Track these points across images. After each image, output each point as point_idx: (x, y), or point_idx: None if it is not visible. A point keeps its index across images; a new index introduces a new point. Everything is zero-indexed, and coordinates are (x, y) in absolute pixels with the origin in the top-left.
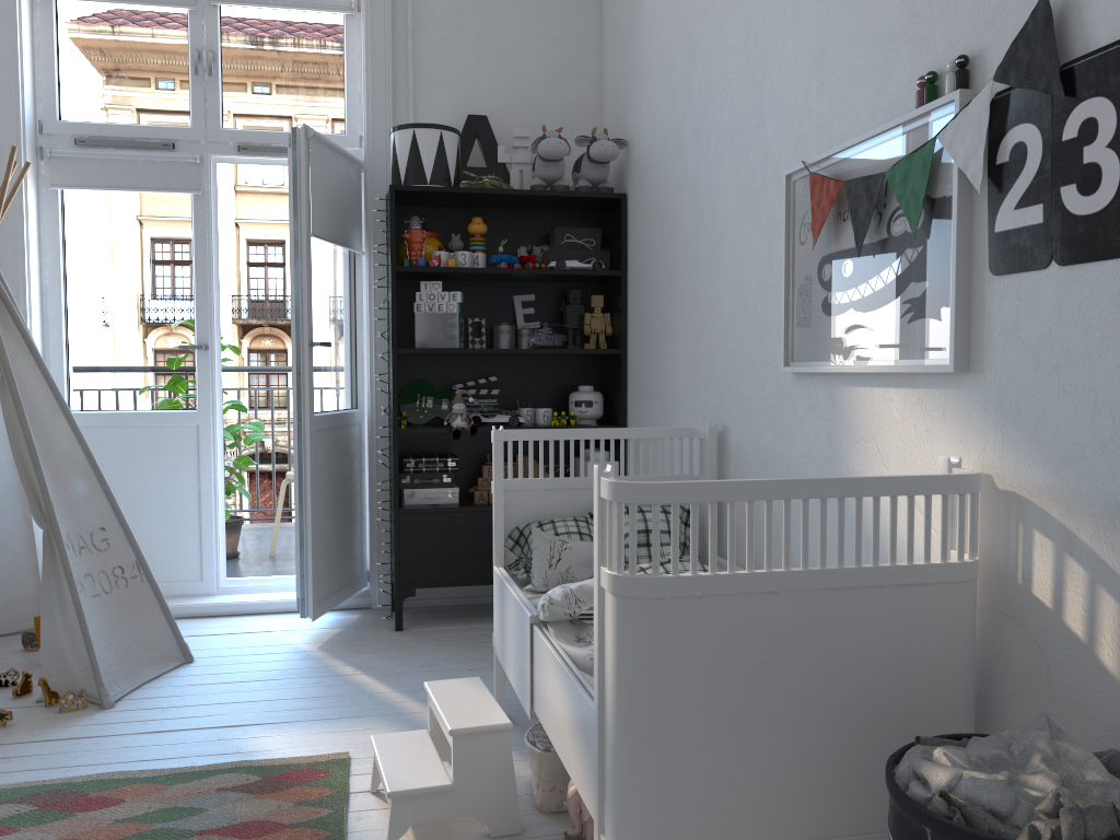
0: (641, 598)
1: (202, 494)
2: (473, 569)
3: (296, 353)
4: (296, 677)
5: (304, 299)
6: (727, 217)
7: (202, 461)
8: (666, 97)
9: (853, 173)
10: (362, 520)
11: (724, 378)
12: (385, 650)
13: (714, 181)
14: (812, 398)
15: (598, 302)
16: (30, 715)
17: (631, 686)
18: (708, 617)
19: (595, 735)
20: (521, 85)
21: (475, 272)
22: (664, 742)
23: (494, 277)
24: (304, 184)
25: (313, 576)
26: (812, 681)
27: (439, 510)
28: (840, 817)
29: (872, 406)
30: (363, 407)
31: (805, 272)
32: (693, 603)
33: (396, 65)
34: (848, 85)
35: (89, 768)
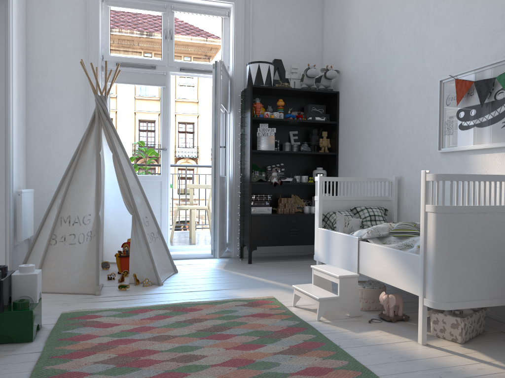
0: (446, 213)
1: (162, 210)
2: (279, 239)
3: (214, 150)
4: (225, 276)
5: (218, 128)
6: (402, 97)
7: (162, 196)
8: (365, 54)
9: (477, 78)
10: (226, 221)
11: (400, 158)
12: (251, 269)
13: (394, 84)
14: (451, 161)
15: (325, 134)
16: (132, 287)
17: (442, 243)
18: (466, 220)
19: (421, 264)
20: (292, 48)
21: (282, 120)
22: (453, 262)
23: (285, 123)
24: (219, 83)
25: (218, 240)
26: (496, 244)
27: (266, 215)
28: (504, 291)
29: (485, 160)
30: (227, 175)
31: (450, 115)
32: (462, 215)
33: (245, 38)
34: (471, 48)
35: (176, 301)
